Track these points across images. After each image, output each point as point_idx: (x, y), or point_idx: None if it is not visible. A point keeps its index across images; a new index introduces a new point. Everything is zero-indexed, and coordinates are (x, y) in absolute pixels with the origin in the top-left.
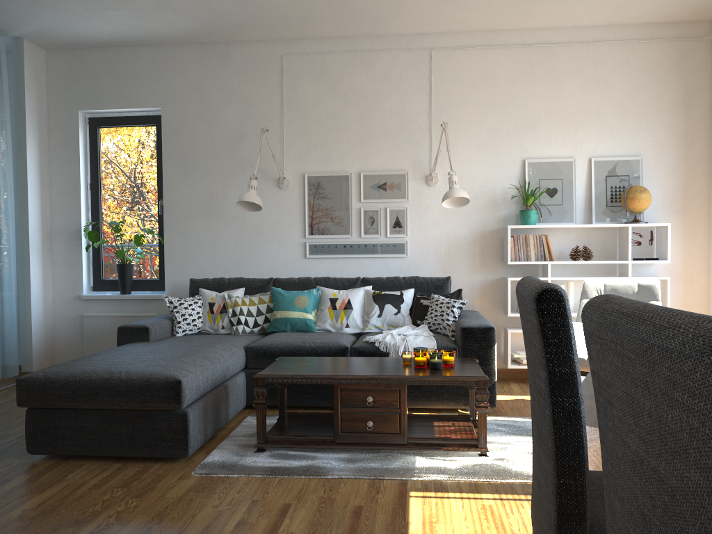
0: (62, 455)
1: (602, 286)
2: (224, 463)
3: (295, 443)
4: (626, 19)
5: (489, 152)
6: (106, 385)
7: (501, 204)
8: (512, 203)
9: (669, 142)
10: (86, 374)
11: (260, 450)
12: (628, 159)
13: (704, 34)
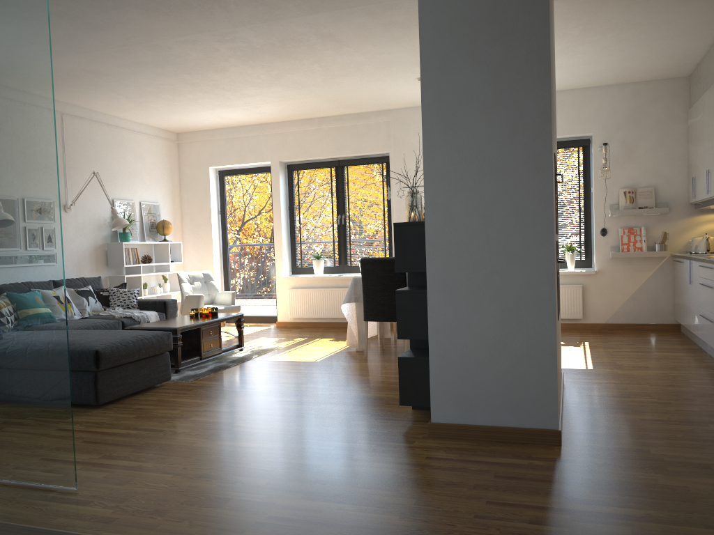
0: (103, 404)
1: (187, 275)
2: (188, 376)
3: (191, 363)
4: (153, 124)
5: (96, 192)
6: (143, 343)
7: (104, 227)
8: (108, 227)
9: (167, 196)
10: (126, 340)
11: (179, 371)
12: (155, 204)
13: (175, 140)
